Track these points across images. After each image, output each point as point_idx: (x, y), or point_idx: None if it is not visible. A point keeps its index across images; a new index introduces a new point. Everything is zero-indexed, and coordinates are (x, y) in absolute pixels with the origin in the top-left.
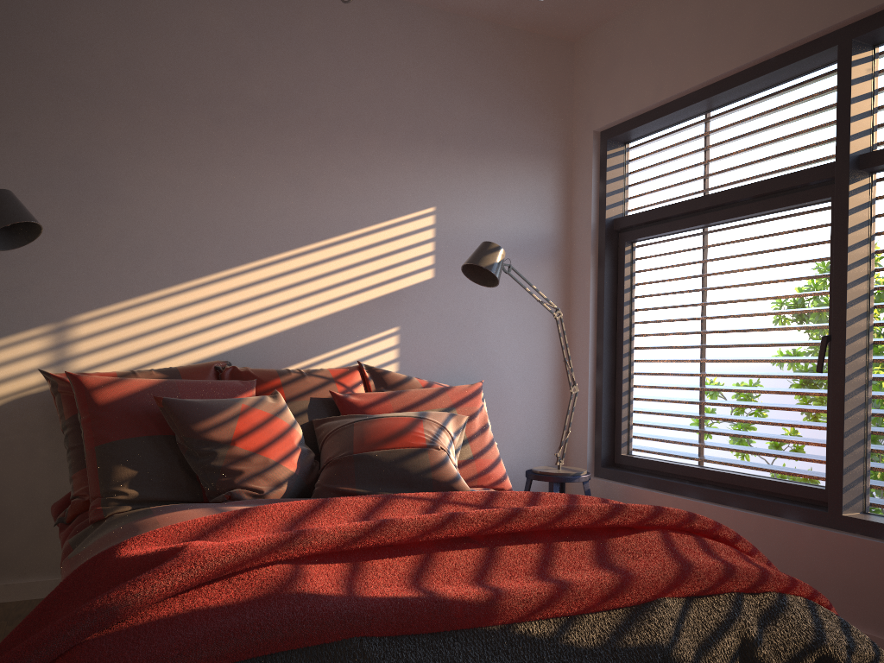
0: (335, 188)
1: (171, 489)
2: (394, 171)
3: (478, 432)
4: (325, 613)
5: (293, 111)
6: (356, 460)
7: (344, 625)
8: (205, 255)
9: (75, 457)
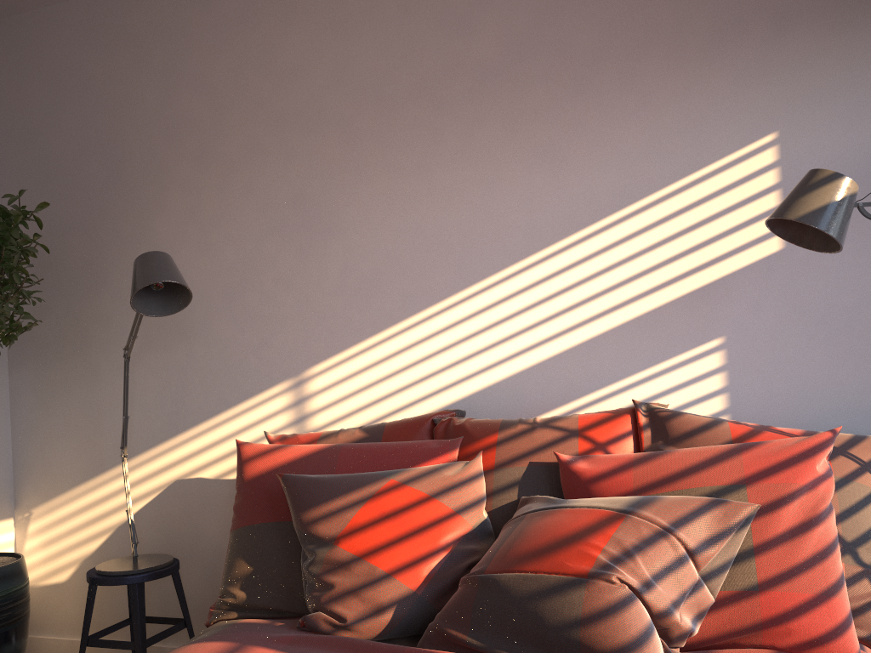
0: (600, 148)
1: (283, 596)
2: (694, 96)
3: (786, 534)
4: None
5: (531, 60)
6: (480, 585)
7: None
8: (436, 276)
9: None
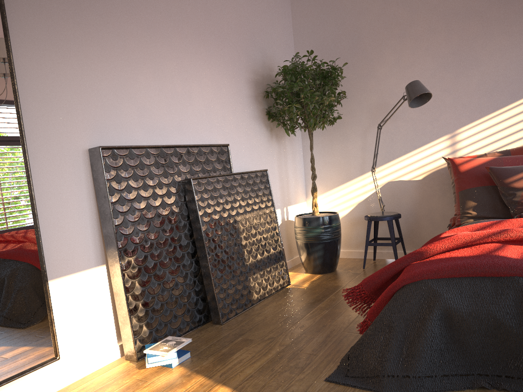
0: None
1: (493, 212)
2: None
3: None
4: (502, 264)
5: None
6: None
7: (510, 270)
8: None
9: (455, 196)
